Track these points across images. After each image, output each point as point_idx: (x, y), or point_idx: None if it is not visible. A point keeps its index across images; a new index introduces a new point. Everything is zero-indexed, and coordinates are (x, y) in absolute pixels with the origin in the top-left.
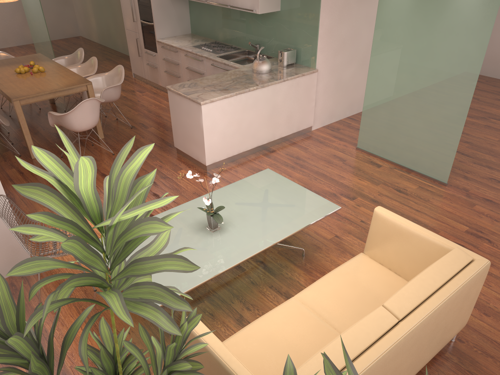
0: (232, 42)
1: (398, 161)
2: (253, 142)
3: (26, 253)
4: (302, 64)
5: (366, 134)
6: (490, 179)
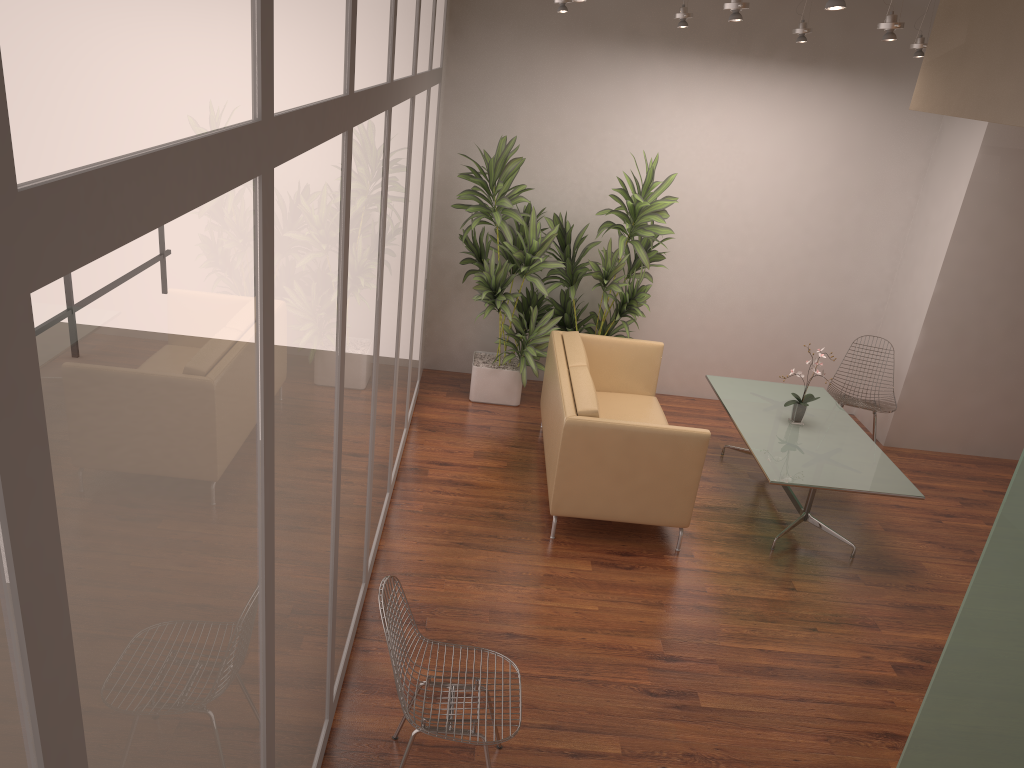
0: None
1: None
2: None
3: (887, 427)
4: None
5: None
6: None
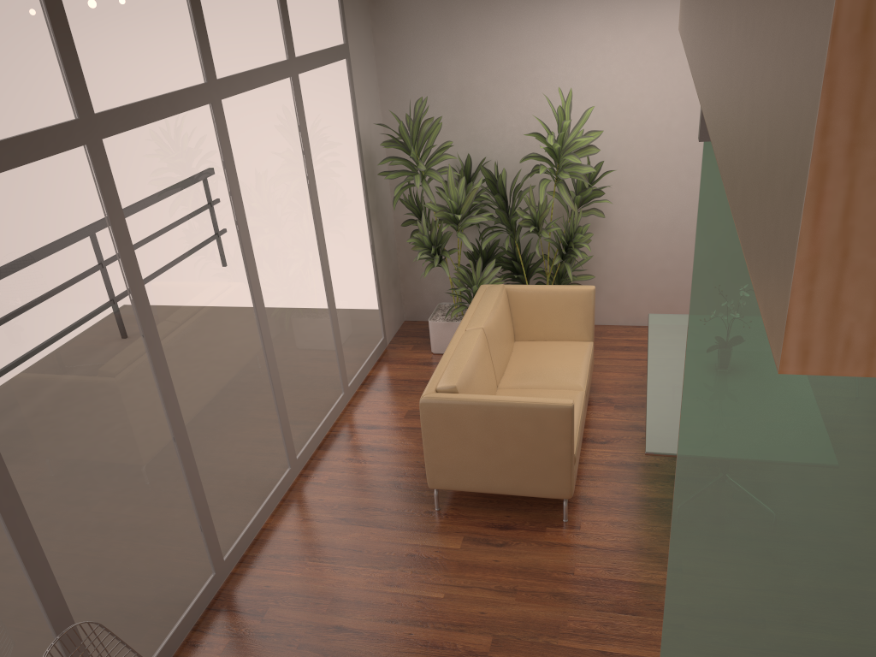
0: None
1: None
2: None
3: None
4: None
5: None
6: None
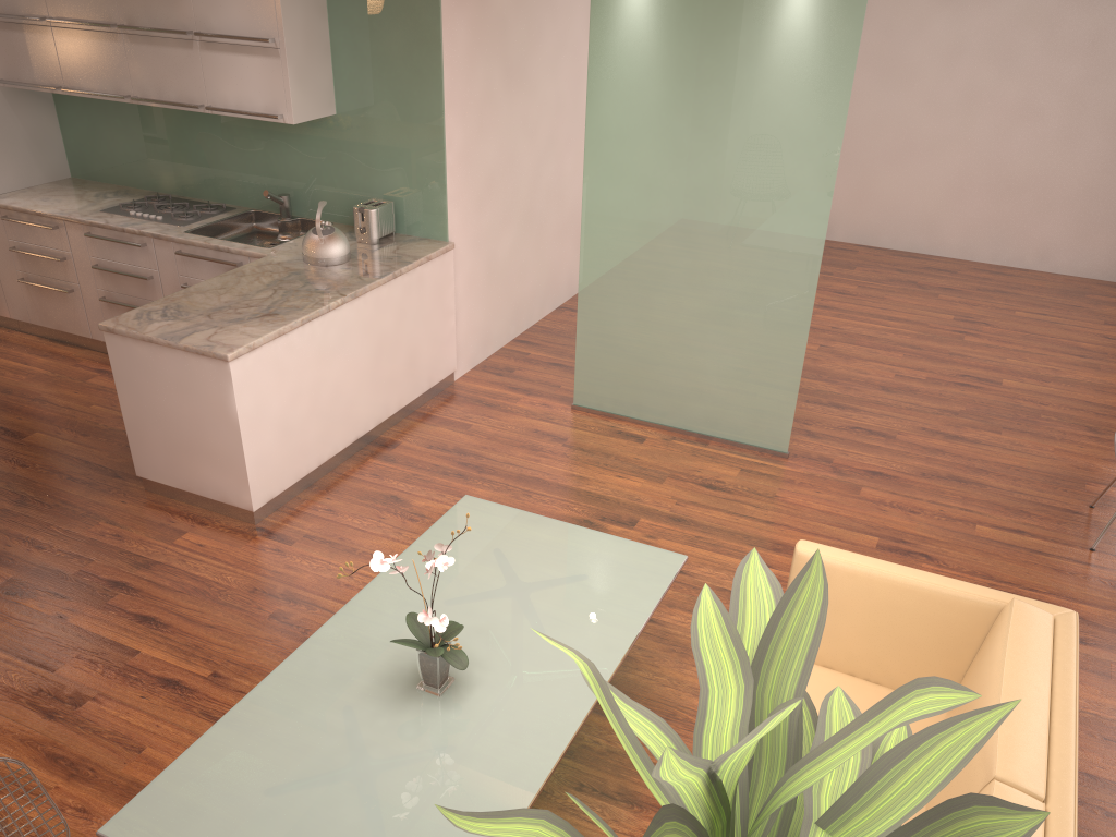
0: (204, 194)
1: (676, 422)
2: (348, 431)
3: None
4: (412, 233)
5: (594, 374)
6: (854, 429)
